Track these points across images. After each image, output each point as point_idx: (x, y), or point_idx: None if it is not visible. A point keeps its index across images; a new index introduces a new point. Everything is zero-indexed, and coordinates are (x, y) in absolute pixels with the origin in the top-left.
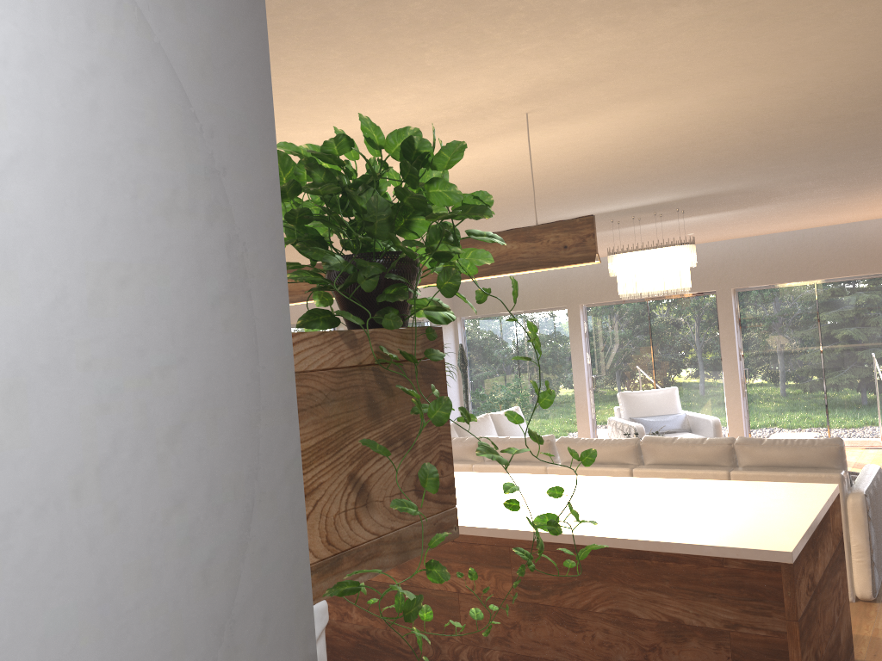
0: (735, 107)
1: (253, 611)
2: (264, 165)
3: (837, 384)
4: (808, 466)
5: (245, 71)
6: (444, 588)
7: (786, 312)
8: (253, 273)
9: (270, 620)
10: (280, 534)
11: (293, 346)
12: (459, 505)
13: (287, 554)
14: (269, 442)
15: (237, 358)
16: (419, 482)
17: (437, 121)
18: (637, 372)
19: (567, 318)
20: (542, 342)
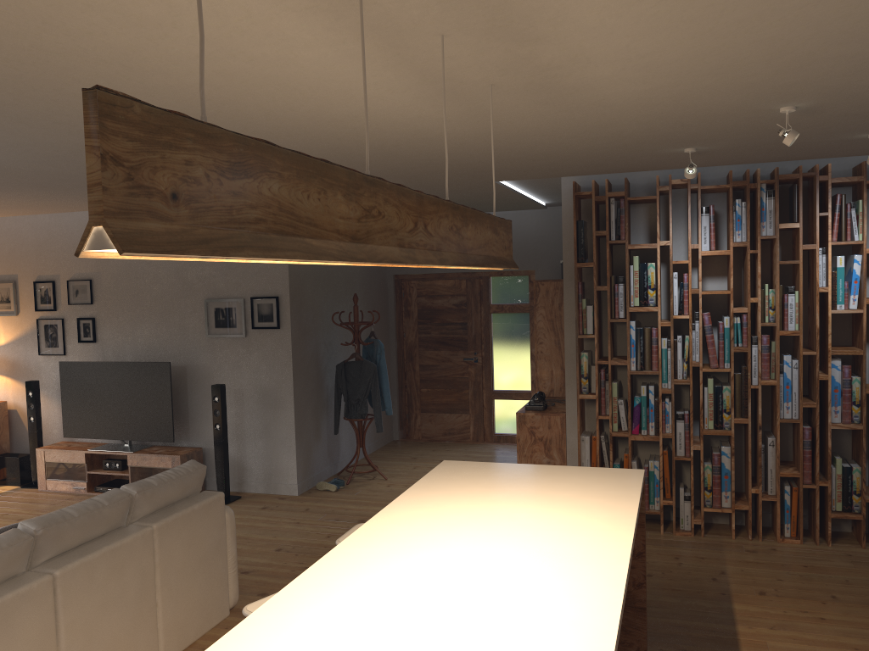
0: (387, 134)
1: None
2: None
3: None
4: (187, 496)
5: None
6: None
7: None
8: None
9: None
10: None
11: None
12: (531, 570)
13: None
14: None
15: None
16: None
17: (530, 52)
18: None
19: None
20: None
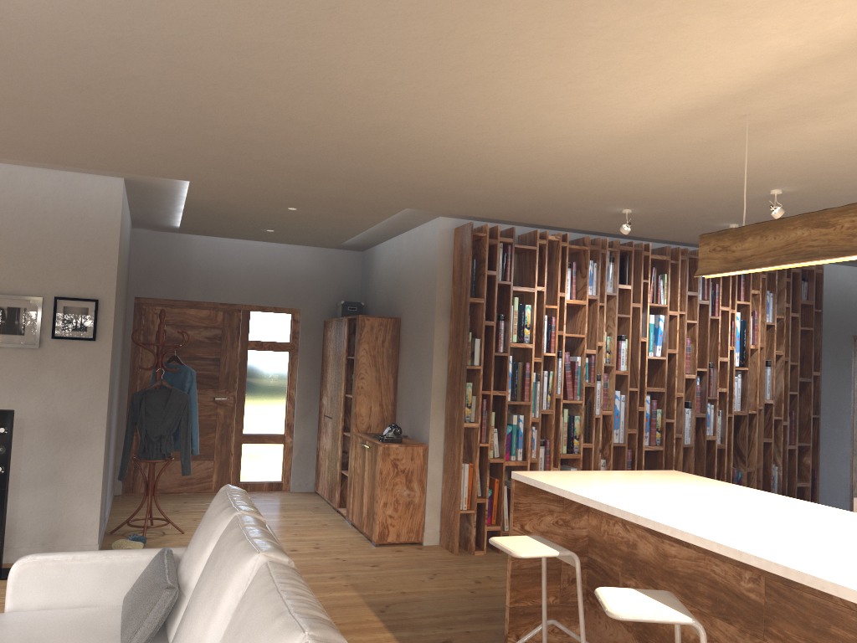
0: (527, 134)
1: None
2: None
3: None
4: None
5: None
6: None
7: None
8: None
9: None
10: None
11: None
12: (852, 527)
13: None
14: None
15: None
16: None
17: (849, 98)
18: None
19: None
20: None
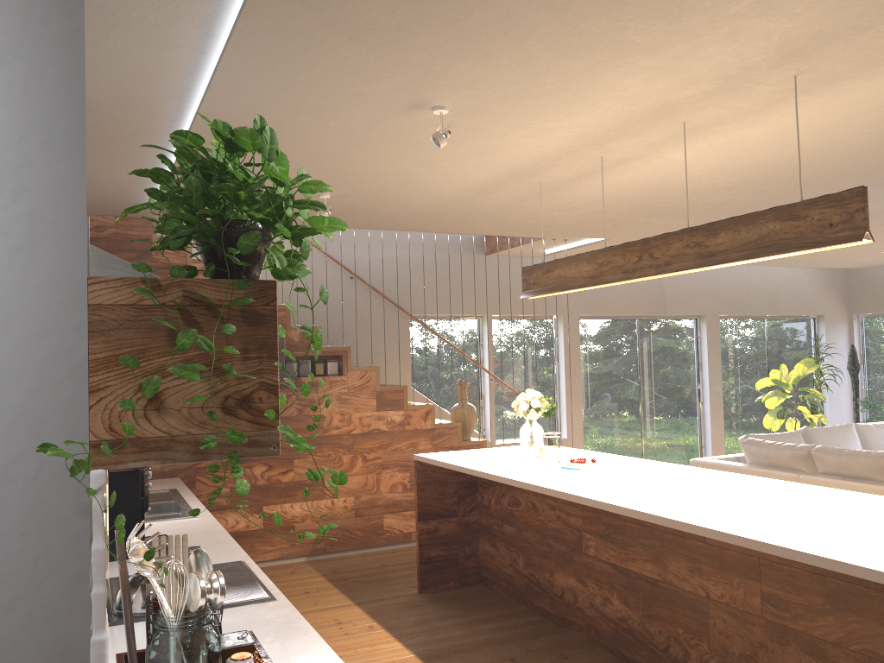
0: None
1: (28, 460)
2: (72, 159)
3: None
4: None
5: (59, 94)
6: (694, 590)
7: None
8: (52, 233)
9: (43, 470)
10: (60, 414)
11: (88, 286)
12: (701, 503)
13: (65, 429)
14: (55, 350)
15: (30, 290)
16: (229, 403)
17: (692, 97)
18: None
19: None
20: None
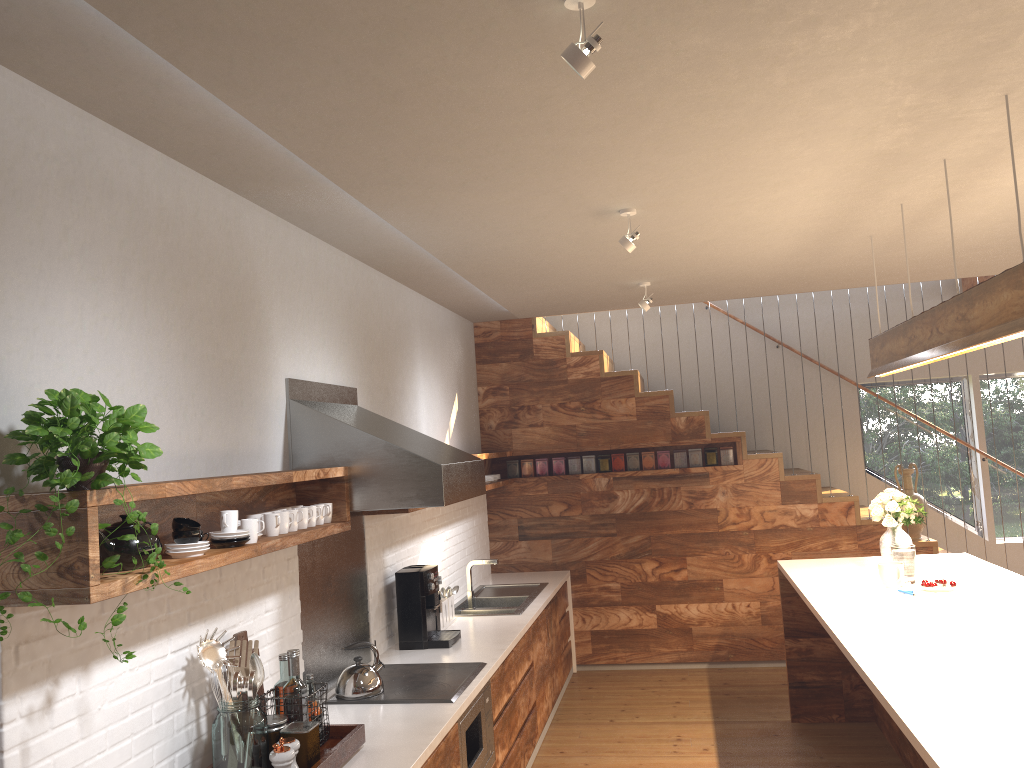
0: None
1: None
2: None
3: None
4: None
5: None
6: None
7: None
8: None
9: None
10: None
11: None
12: (953, 657)
13: None
14: None
15: None
16: (61, 569)
17: (900, 141)
18: None
19: None
20: None
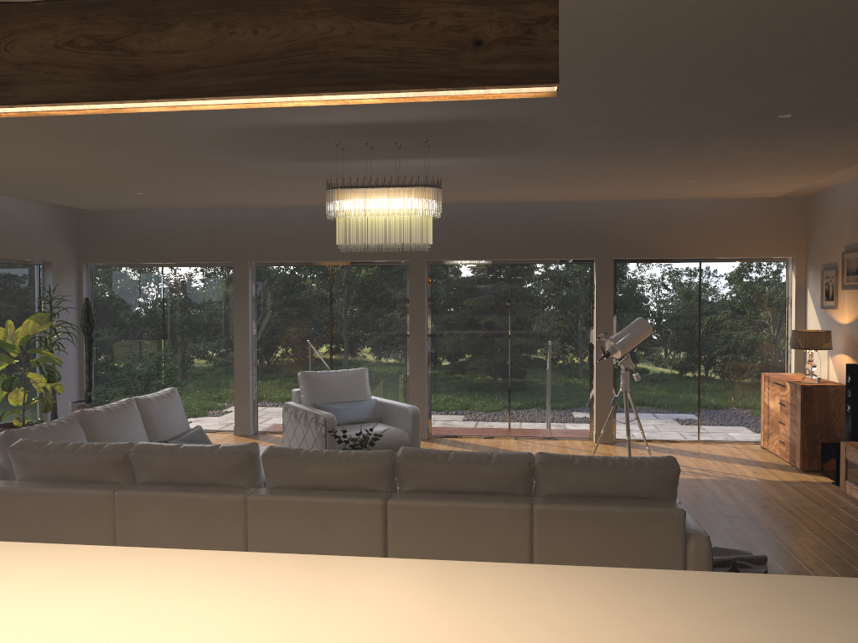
0: None
1: None
2: None
3: (522, 371)
4: (633, 497)
5: None
6: None
7: (479, 292)
8: None
9: None
10: None
11: None
12: None
13: None
14: None
15: None
16: None
17: None
18: (312, 347)
19: (231, 278)
20: (197, 304)
